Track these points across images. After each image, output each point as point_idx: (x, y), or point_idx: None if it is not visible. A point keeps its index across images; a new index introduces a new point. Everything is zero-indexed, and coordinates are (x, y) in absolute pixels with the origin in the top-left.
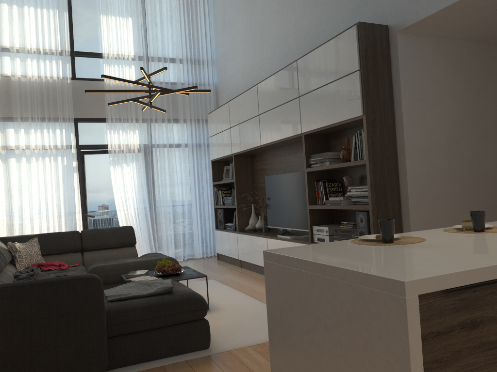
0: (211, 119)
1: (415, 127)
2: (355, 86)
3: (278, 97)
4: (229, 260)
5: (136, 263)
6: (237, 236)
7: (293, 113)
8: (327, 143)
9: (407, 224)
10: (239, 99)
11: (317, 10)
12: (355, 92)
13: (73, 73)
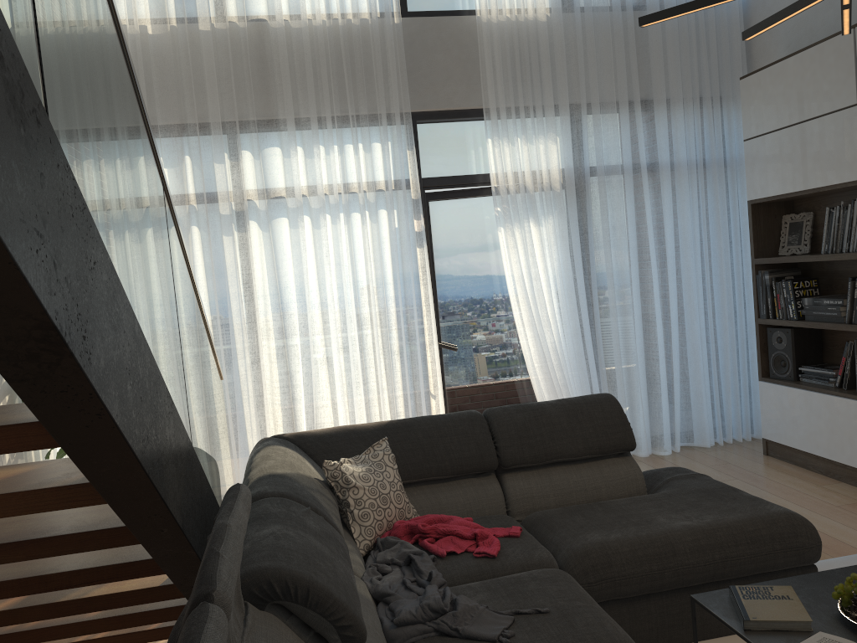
0: (757, 90)
1: None
2: None
3: None
4: (824, 468)
5: (697, 536)
6: None
7: None
8: None
9: None
10: None
11: None
12: None
13: (400, 2)
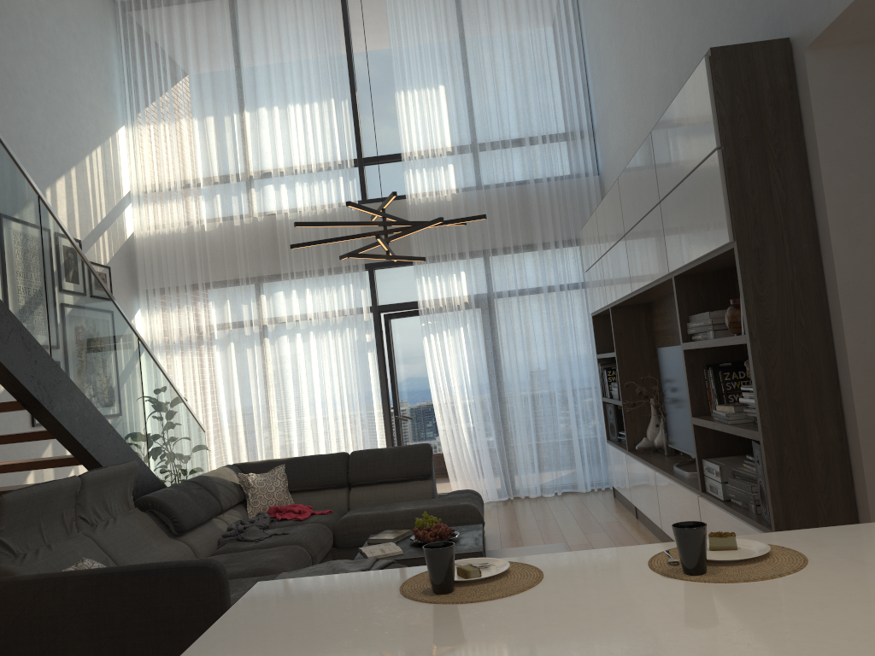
0: (583, 240)
1: (869, 252)
2: (716, 182)
3: (640, 202)
4: (625, 502)
5: (408, 514)
6: (626, 460)
7: (657, 233)
8: (731, 287)
9: (859, 473)
10: (604, 204)
11: (697, 19)
12: (717, 194)
13: (362, 194)
